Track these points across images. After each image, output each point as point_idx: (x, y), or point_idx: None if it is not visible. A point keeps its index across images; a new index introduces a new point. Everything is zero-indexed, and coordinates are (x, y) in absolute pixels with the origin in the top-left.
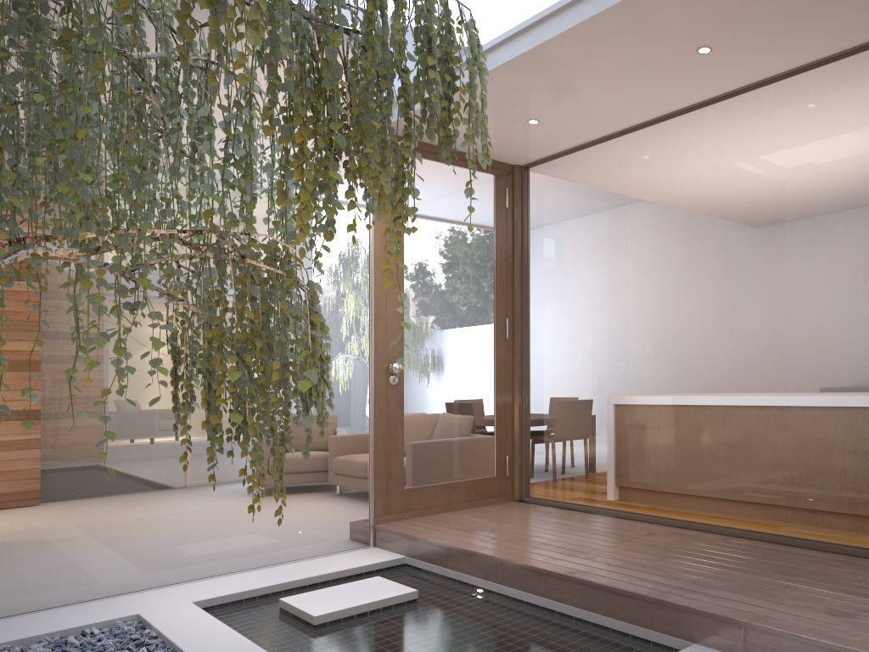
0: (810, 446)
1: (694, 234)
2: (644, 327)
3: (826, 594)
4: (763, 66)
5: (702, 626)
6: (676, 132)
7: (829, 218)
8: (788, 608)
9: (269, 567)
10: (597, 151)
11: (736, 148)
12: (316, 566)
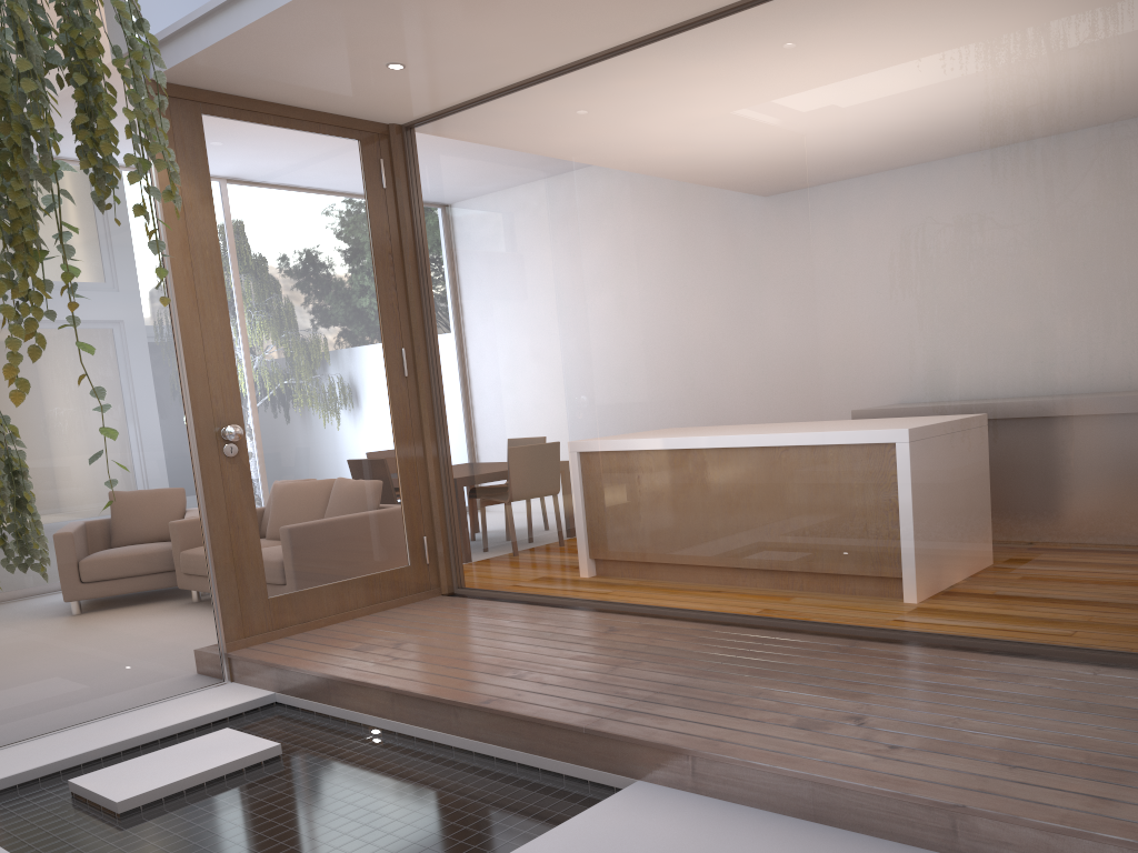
0: (801, 507)
1: (642, 229)
2: (588, 356)
3: (804, 699)
4: None
5: (644, 759)
6: (607, 82)
7: (806, 209)
8: (752, 724)
9: (63, 731)
10: (503, 107)
11: (685, 108)
12: (136, 722)
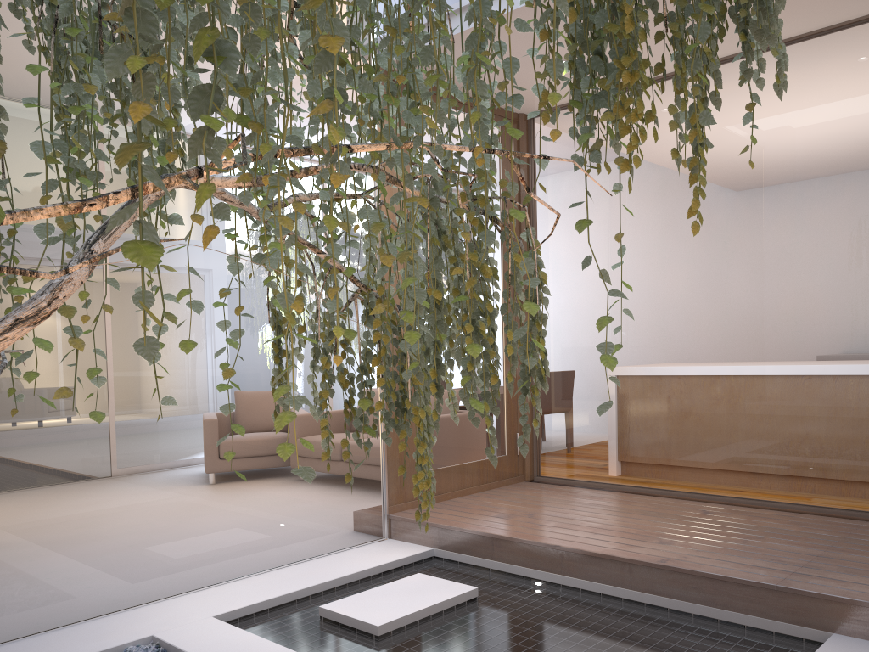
0: None
1: (746, 193)
2: (684, 293)
3: None
4: (838, 10)
5: (842, 615)
6: (723, 81)
7: None
8: None
9: (280, 568)
10: None
11: (797, 100)
12: (336, 565)
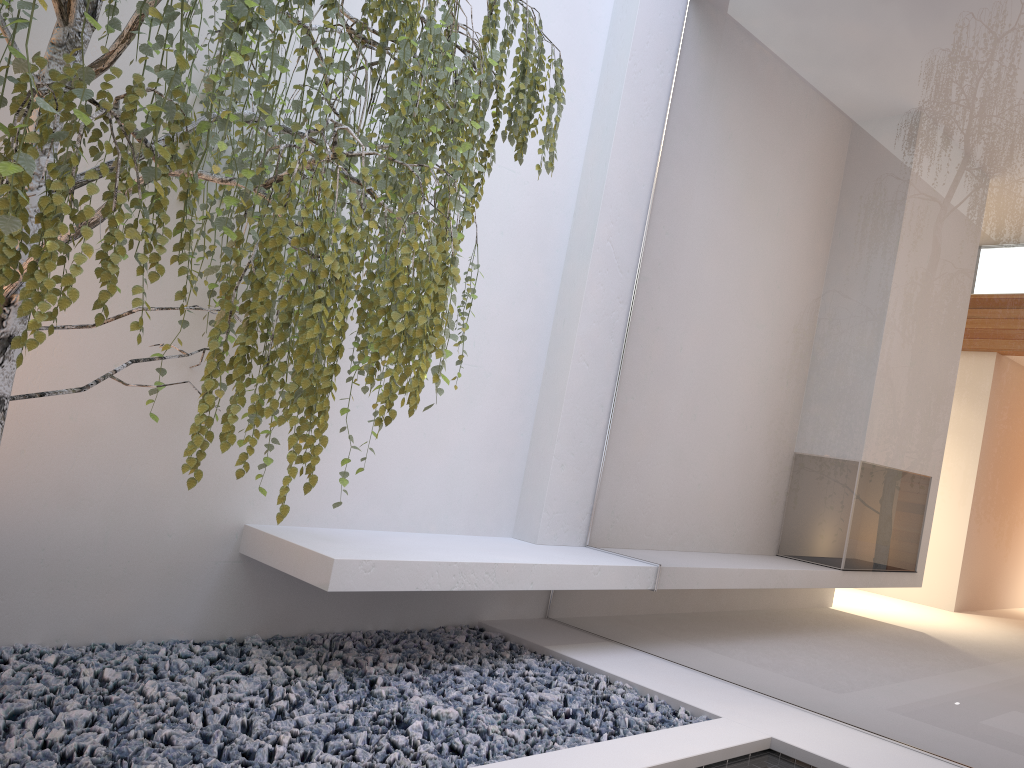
0: None
1: None
2: None
3: None
4: None
5: None
6: None
7: None
8: None
9: (954, 765)
10: None
11: None
12: None
